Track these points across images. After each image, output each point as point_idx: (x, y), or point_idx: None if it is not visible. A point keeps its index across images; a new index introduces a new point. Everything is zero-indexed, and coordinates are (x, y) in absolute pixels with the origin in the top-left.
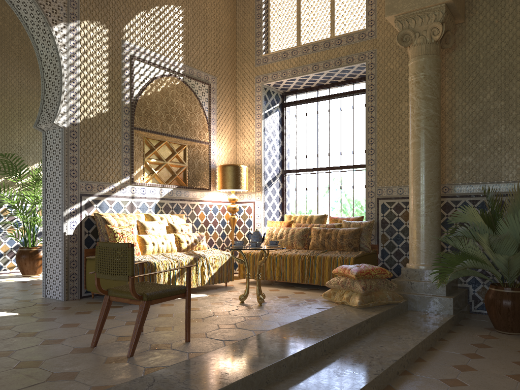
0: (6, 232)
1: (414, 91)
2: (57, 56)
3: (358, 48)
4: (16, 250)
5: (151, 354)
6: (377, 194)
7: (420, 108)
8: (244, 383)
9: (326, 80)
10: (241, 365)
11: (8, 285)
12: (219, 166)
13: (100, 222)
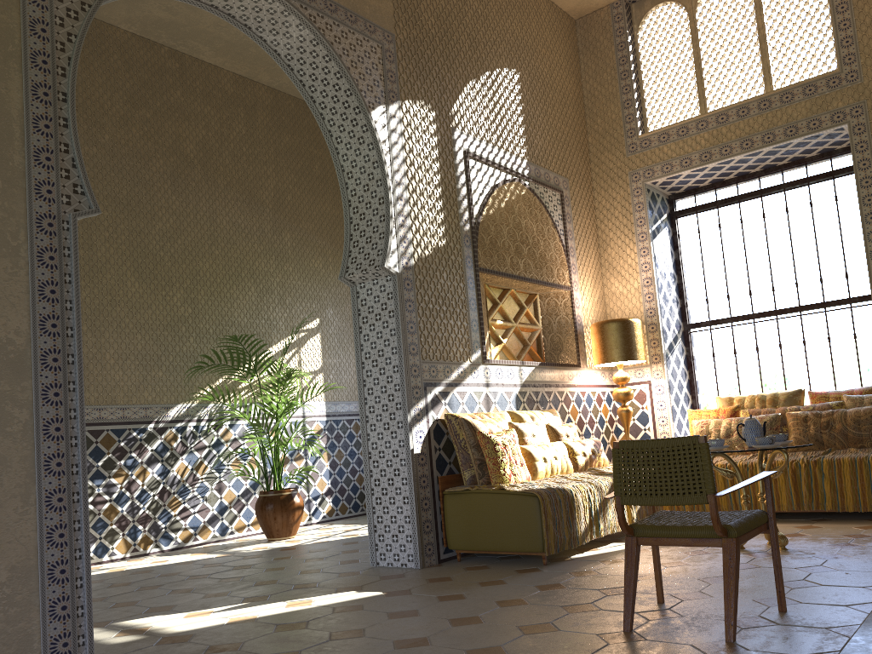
0: (230, 469)
1: None
2: (378, 159)
3: (829, 102)
4: (245, 497)
5: (761, 634)
6: None
7: None
8: None
9: (757, 165)
10: None
11: (273, 554)
12: (593, 324)
13: (462, 427)
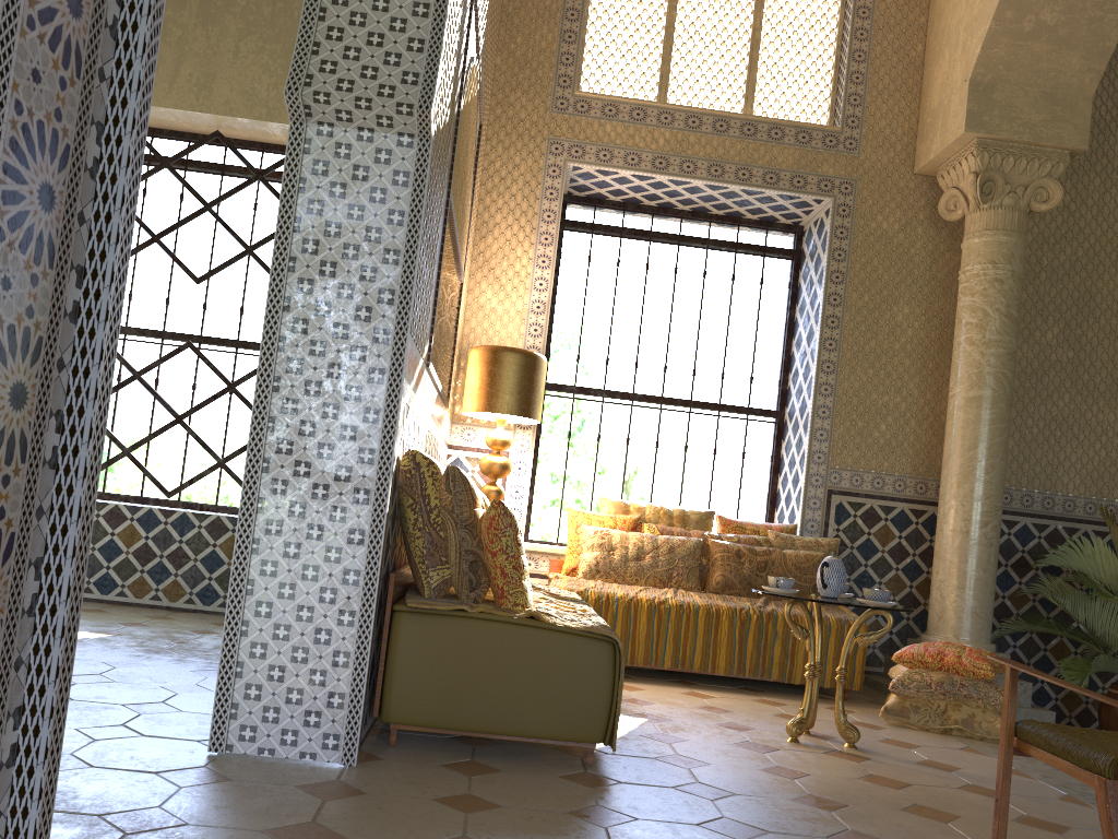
0: None
1: (988, 296)
2: None
3: (821, 163)
4: None
5: None
6: (829, 481)
7: (1000, 333)
8: None
9: (694, 203)
10: None
11: None
12: (487, 347)
13: (453, 486)
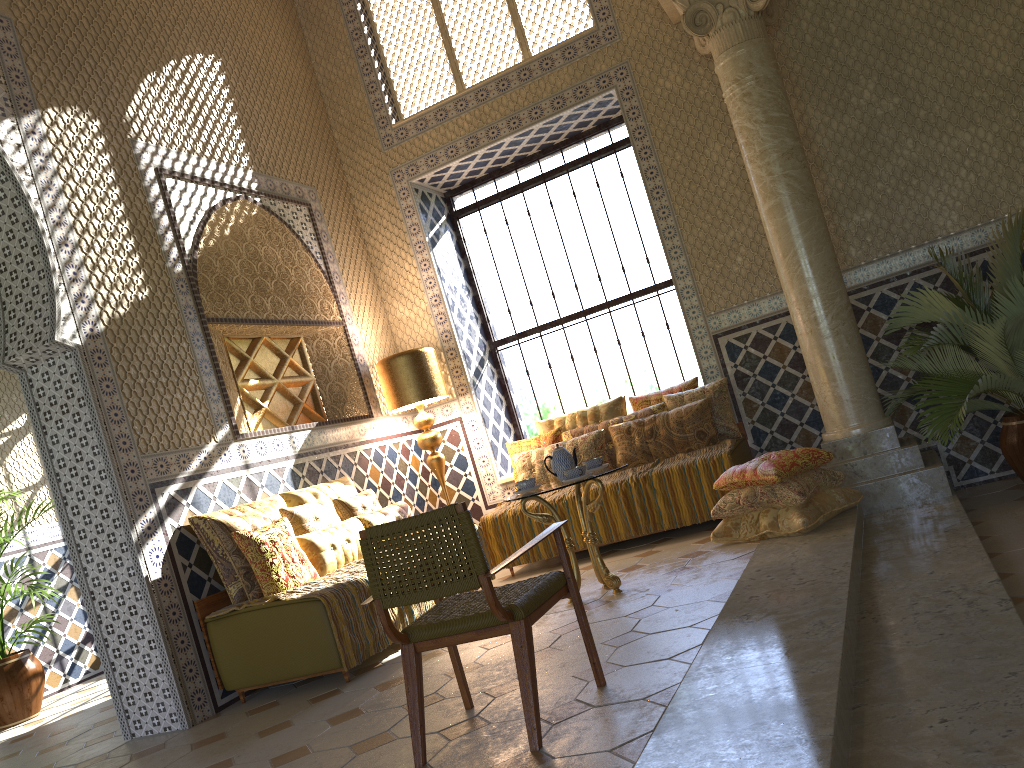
0: None
1: (744, 113)
2: (17, 194)
3: (592, 66)
4: None
5: (572, 728)
6: (710, 328)
7: (767, 141)
8: (842, 701)
9: (533, 146)
10: (792, 676)
11: None
12: (378, 362)
13: (214, 531)
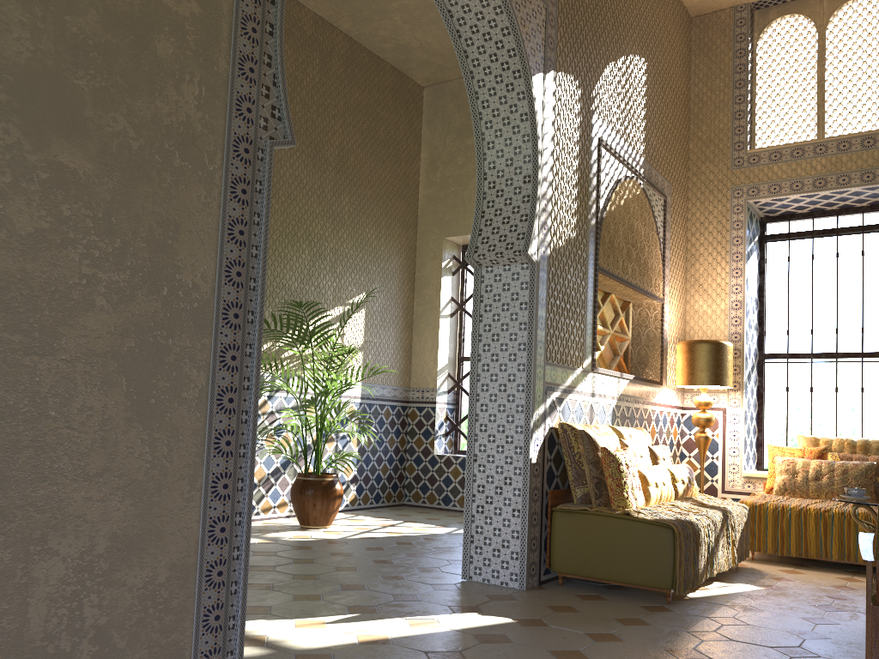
0: (264, 444)
1: None
2: (531, 133)
3: None
4: (274, 477)
5: None
6: None
7: None
8: None
9: (867, 200)
10: None
11: (325, 547)
12: (683, 342)
13: (581, 440)
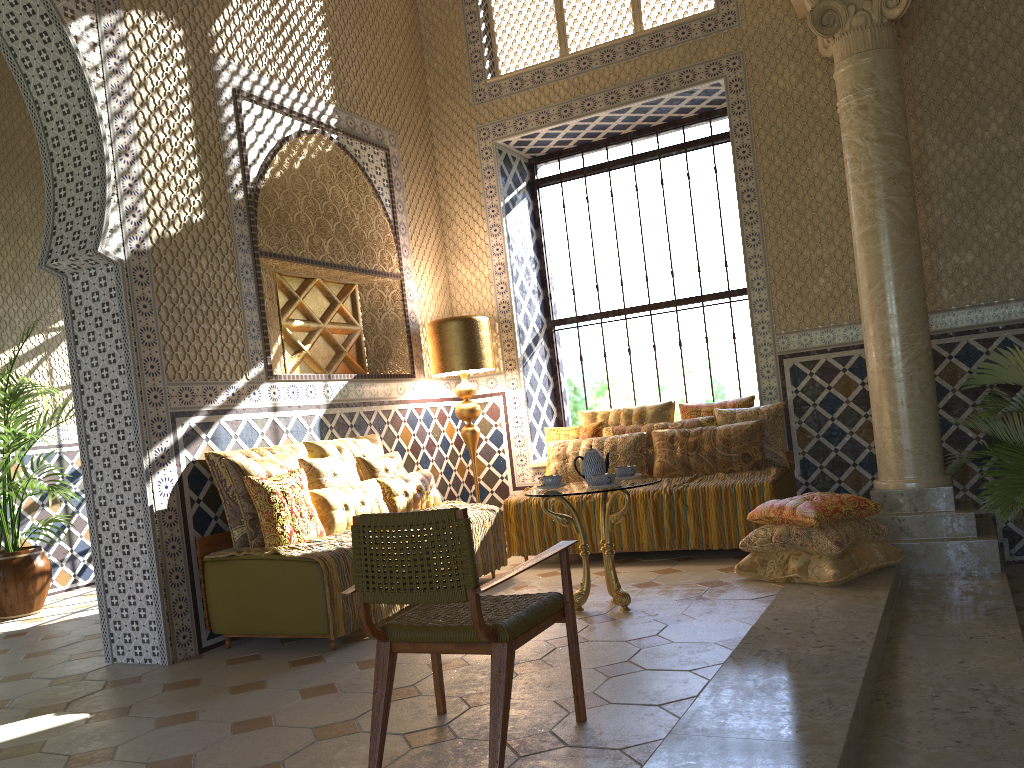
0: None
1: (856, 127)
2: (85, 95)
3: (704, 50)
4: None
5: (538, 767)
6: (778, 347)
7: (875, 161)
8: None
9: (628, 125)
10: (783, 761)
11: None
12: (429, 323)
13: (227, 472)
